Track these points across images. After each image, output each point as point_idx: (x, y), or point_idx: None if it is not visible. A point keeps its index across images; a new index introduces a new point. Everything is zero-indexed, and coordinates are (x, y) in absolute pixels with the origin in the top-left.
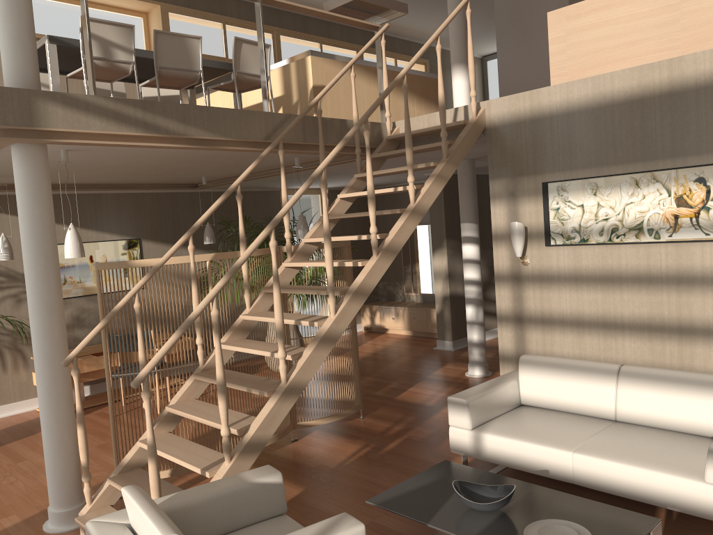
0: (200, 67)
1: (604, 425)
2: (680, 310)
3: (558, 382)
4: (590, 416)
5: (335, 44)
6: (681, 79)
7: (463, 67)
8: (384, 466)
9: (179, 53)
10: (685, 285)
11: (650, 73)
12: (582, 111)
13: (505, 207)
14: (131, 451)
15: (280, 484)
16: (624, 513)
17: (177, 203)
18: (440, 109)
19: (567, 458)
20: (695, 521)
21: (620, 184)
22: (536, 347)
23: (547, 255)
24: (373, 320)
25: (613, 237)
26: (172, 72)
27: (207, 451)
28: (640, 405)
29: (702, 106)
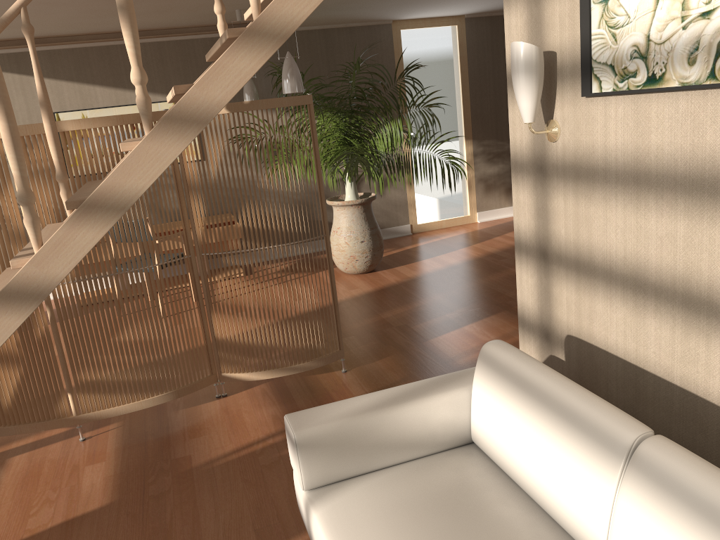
0: None
1: None
2: None
3: (521, 425)
4: (563, 528)
5: None
6: None
7: None
8: (254, 485)
9: None
10: None
11: None
12: None
13: (524, 10)
14: None
15: None
16: None
17: None
18: None
19: None
20: None
21: None
22: (567, 316)
23: (588, 118)
24: None
25: (719, 66)
26: None
27: None
28: None
29: None
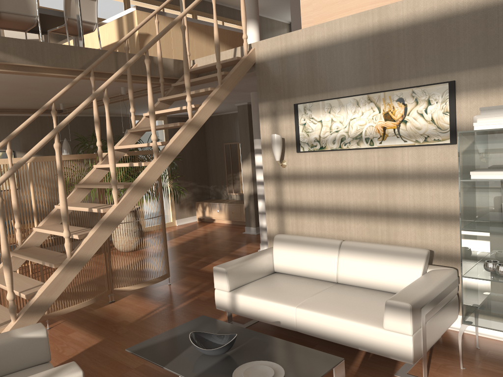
0: (37, 13)
1: (327, 286)
2: (388, 199)
3: (299, 254)
4: (320, 279)
5: (175, 8)
6: (387, 23)
7: (254, 22)
8: (171, 320)
9: (18, 1)
10: (391, 180)
11: (366, 18)
12: (320, 49)
13: (270, 124)
14: None
15: (44, 338)
16: (318, 354)
17: (45, 124)
18: (215, 46)
19: (292, 312)
20: (385, 358)
21: (346, 104)
22: (292, 229)
23: (298, 159)
24: (204, 213)
25: (342, 144)
26: (12, 16)
27: (7, 312)
28: (354, 271)
29: (402, 43)
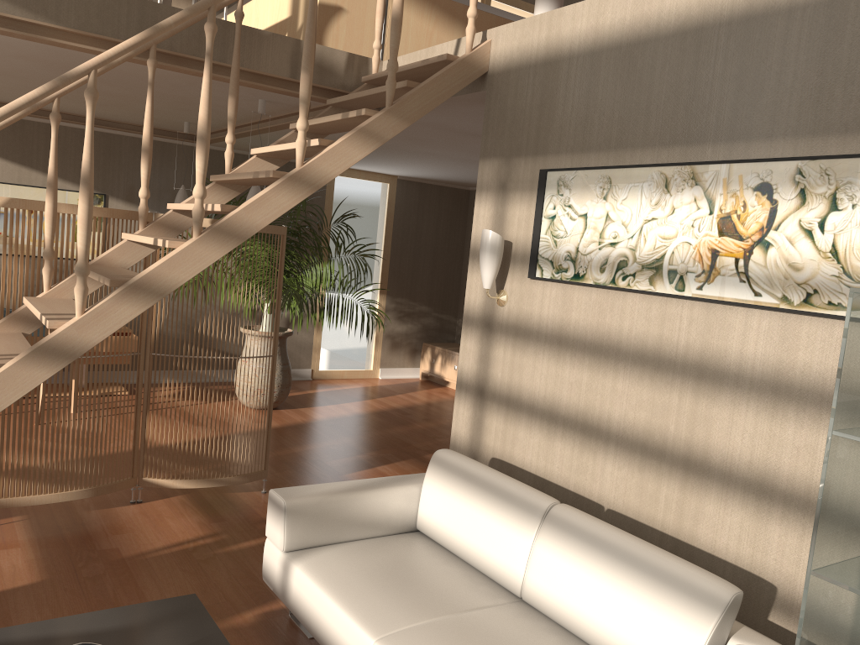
0: None
1: (491, 602)
2: (693, 428)
3: (465, 506)
4: (491, 578)
5: None
6: None
7: (550, 4)
8: (194, 574)
9: None
10: (709, 383)
11: None
12: (612, 49)
13: (492, 207)
14: None
15: None
16: None
17: (169, 157)
18: (391, 23)
19: None
20: None
21: (643, 184)
22: (494, 442)
23: (530, 294)
24: (433, 367)
25: (618, 277)
26: None
27: None
28: (557, 584)
29: (794, 43)
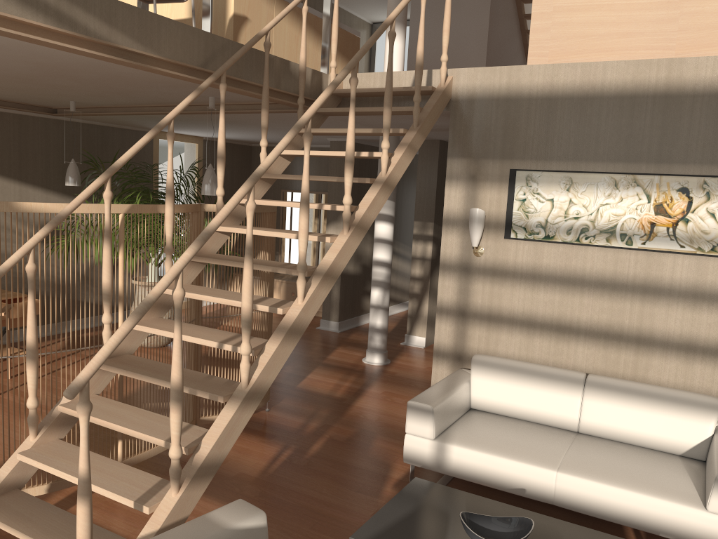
0: None
1: (570, 437)
2: (642, 320)
3: (517, 387)
4: (549, 425)
5: None
6: (679, 82)
7: (400, 28)
8: (317, 475)
9: None
10: (651, 295)
11: (647, 70)
12: (566, 99)
13: (463, 191)
14: (6, 467)
15: (264, 528)
16: None
17: (26, 128)
18: (417, 69)
19: (549, 477)
20: None
21: (598, 183)
22: (478, 344)
23: (504, 248)
24: None
25: (581, 237)
26: None
27: (130, 472)
28: (608, 418)
29: (697, 114)
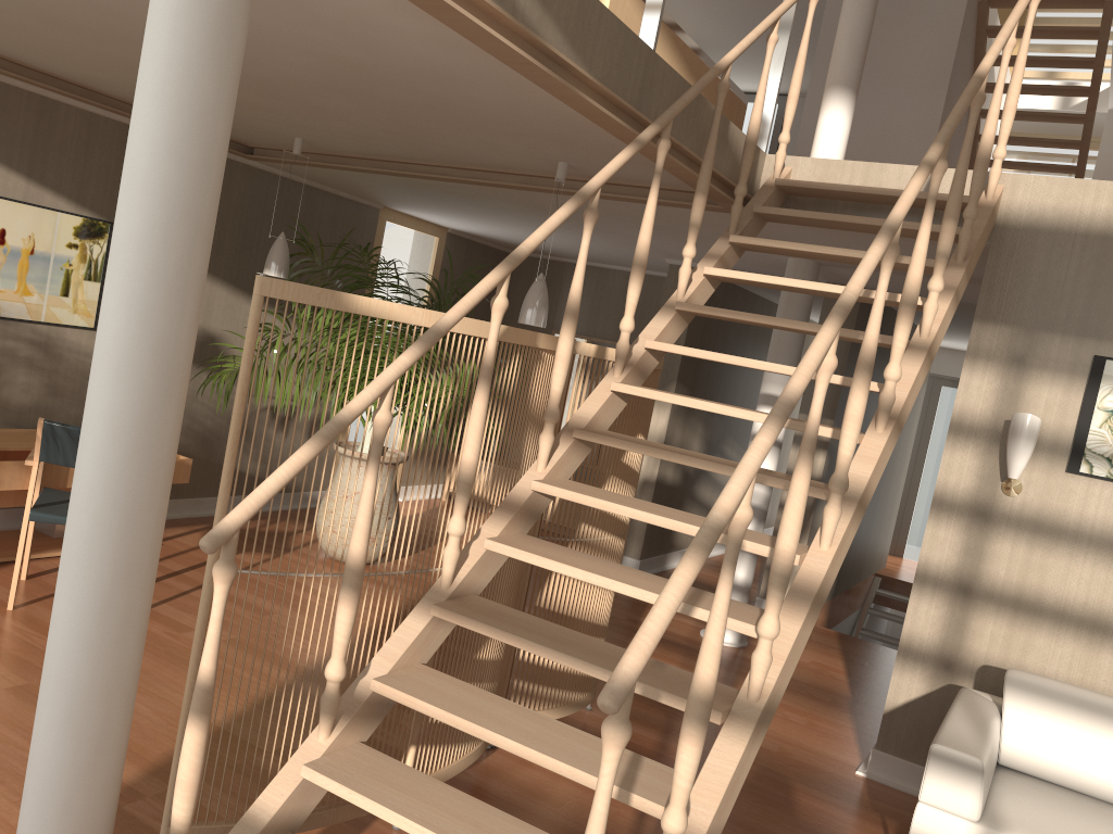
0: None
1: None
2: None
3: (1097, 740)
4: None
5: None
6: None
7: (850, 98)
8: None
9: None
10: None
11: None
12: None
13: (995, 380)
14: (278, 789)
15: None
16: None
17: None
18: (980, 163)
19: None
20: None
21: None
22: (988, 647)
23: (1064, 488)
24: None
25: None
26: None
27: None
28: None
29: None
